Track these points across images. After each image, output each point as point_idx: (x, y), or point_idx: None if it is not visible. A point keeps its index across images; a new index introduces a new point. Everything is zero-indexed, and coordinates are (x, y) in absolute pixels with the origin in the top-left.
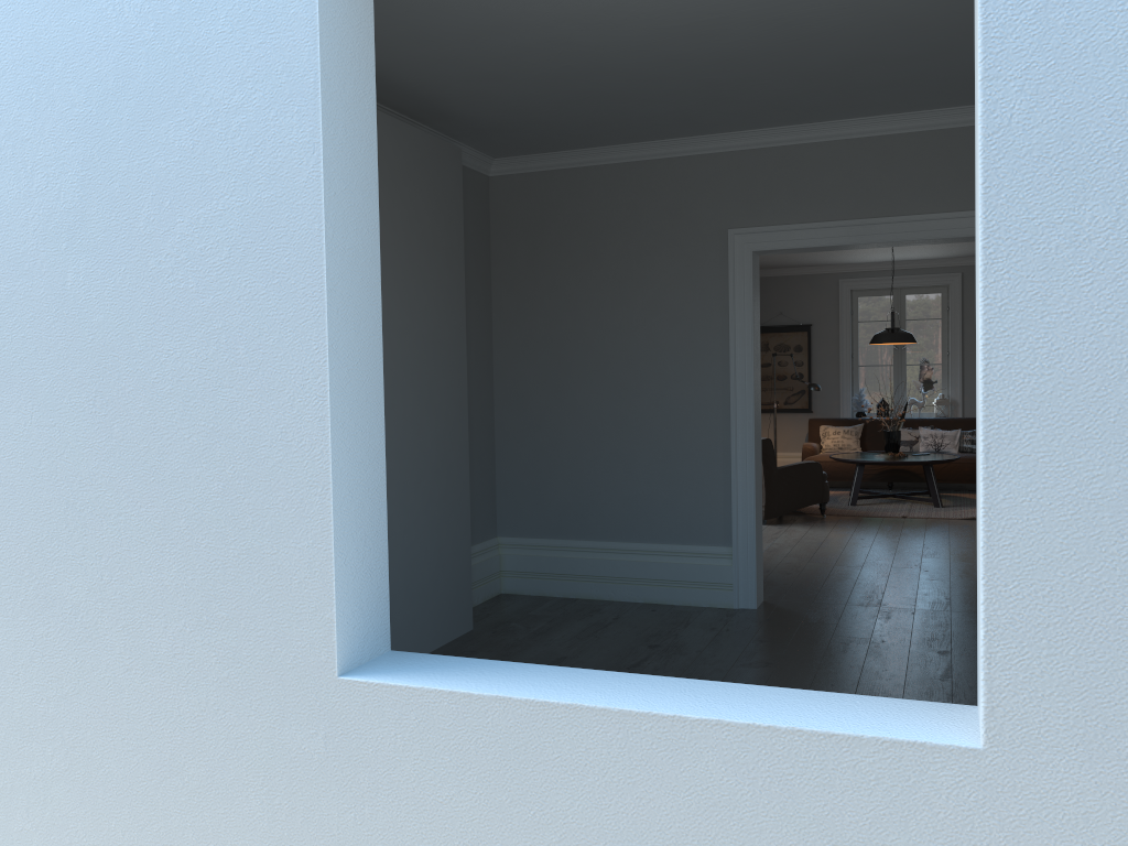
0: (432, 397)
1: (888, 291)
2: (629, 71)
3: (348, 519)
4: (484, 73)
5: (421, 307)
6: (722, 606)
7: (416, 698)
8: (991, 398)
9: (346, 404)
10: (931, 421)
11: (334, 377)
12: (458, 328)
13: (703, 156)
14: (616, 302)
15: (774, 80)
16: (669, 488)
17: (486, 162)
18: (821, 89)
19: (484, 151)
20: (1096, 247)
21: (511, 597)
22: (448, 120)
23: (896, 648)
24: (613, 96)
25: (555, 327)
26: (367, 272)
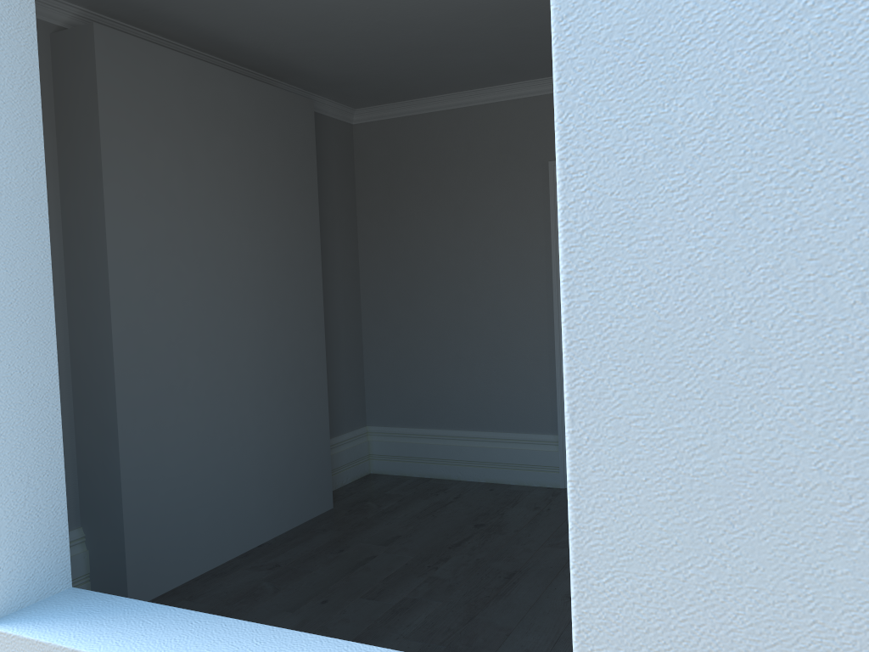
0: (286, 313)
1: None
2: (437, 23)
3: None
4: (310, 31)
5: (273, 237)
6: (550, 486)
7: None
8: (576, 346)
9: None
10: None
11: None
12: (313, 253)
13: (527, 99)
14: (457, 227)
15: None
16: (505, 385)
17: (348, 112)
18: None
19: (343, 103)
20: (691, 153)
21: (377, 477)
22: (301, 76)
23: None
24: (432, 48)
25: (409, 250)
26: (26, 211)
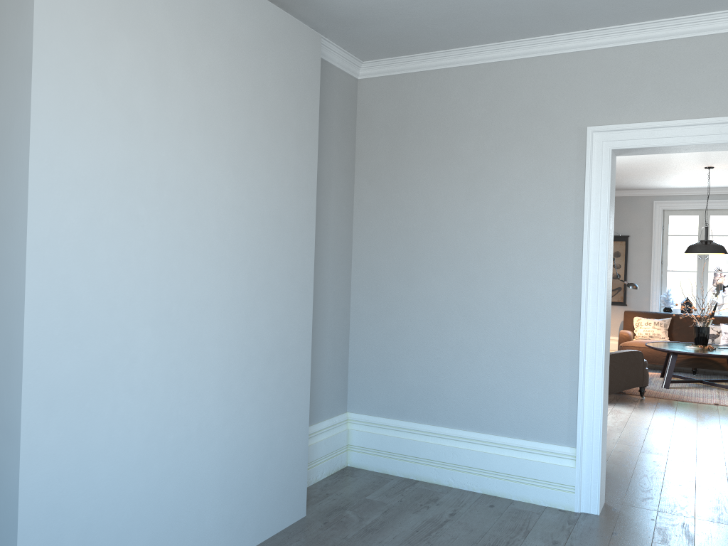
0: (270, 280)
1: (695, 211)
2: None
3: None
4: None
5: (262, 187)
6: (562, 507)
7: None
8: None
9: None
10: None
11: None
12: (307, 212)
13: (564, 56)
14: (469, 197)
15: None
16: (513, 382)
17: (354, 64)
18: None
19: (351, 51)
20: None
21: (355, 472)
22: (309, 6)
23: None
24: None
25: (410, 219)
26: None
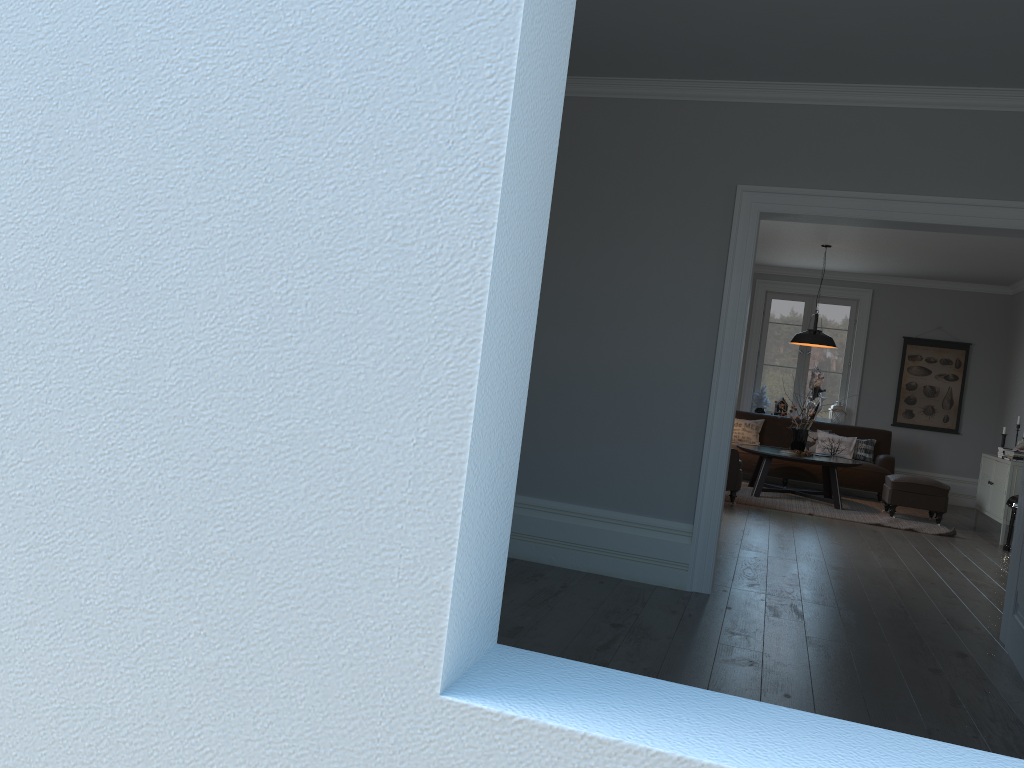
0: None
1: (801, 297)
2: None
3: (490, 405)
4: None
5: None
6: (673, 586)
7: (602, 761)
8: None
9: (517, 196)
10: (828, 425)
11: (513, 136)
12: None
13: (720, 104)
14: (602, 246)
15: (846, 15)
16: (632, 453)
17: None
18: (886, 37)
19: None
20: None
21: None
22: None
23: (881, 659)
24: (661, 5)
25: None
26: None
